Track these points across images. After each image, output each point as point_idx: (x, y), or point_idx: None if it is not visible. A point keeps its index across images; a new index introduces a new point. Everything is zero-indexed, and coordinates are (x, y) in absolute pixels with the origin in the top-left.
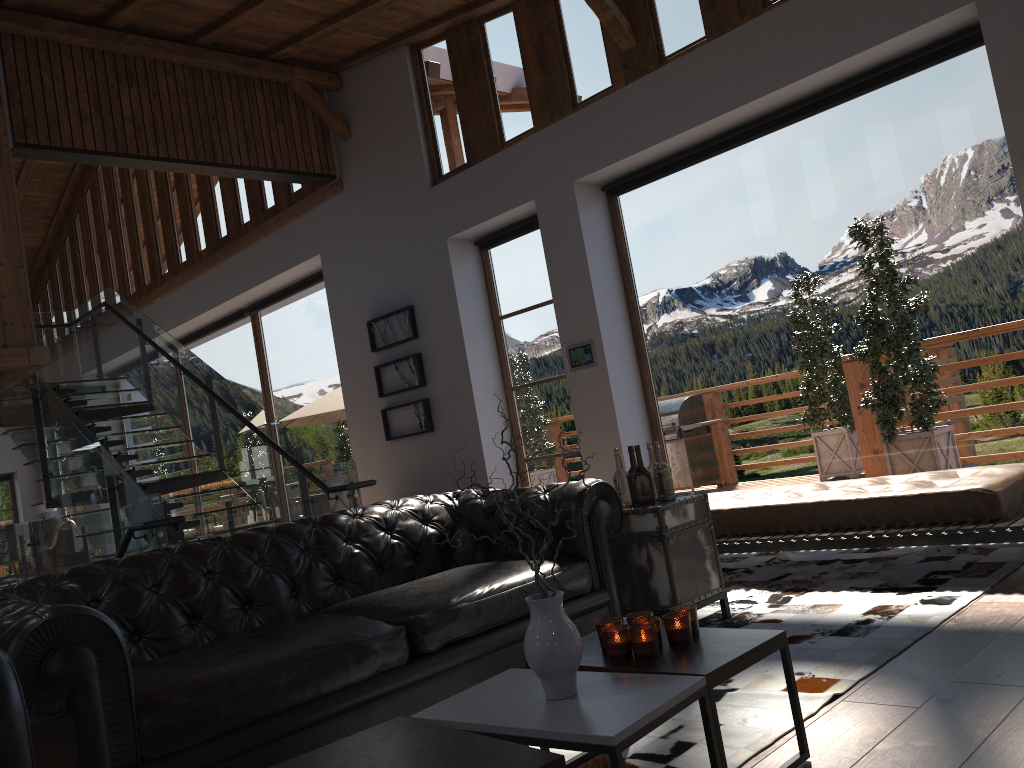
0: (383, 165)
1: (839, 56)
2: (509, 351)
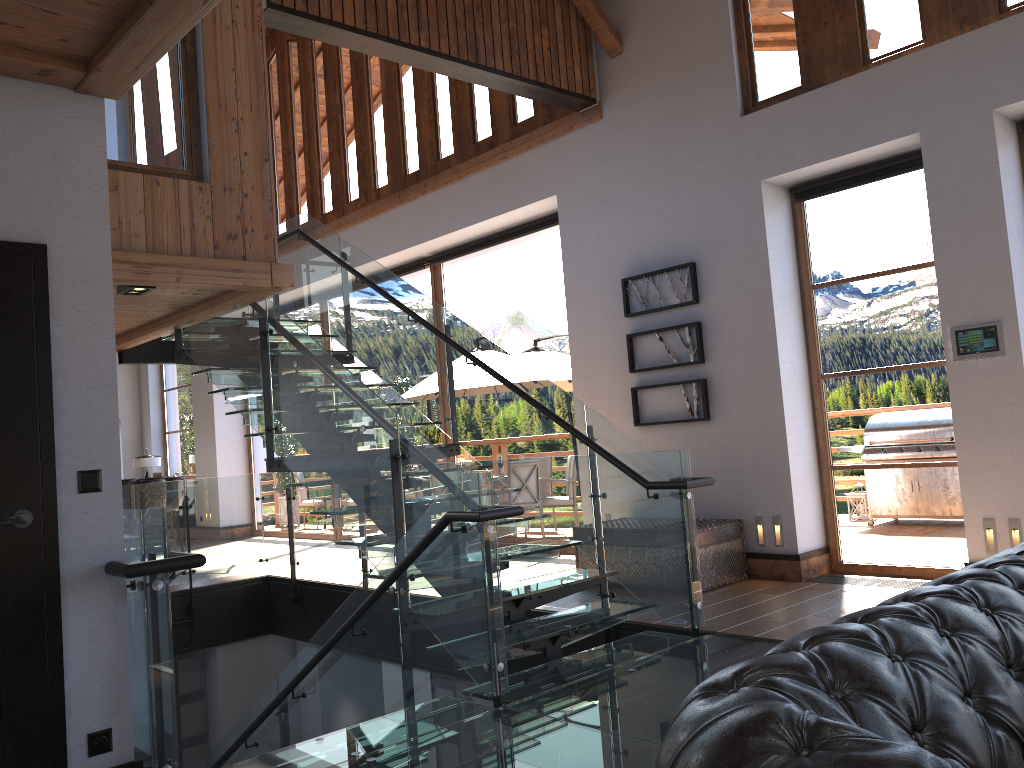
0: (668, 87)
1: None
2: (821, 329)
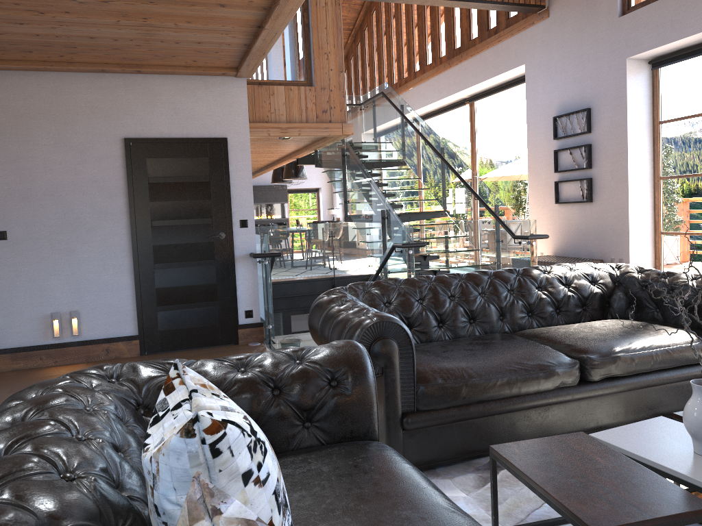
0: None
1: None
2: (662, 149)
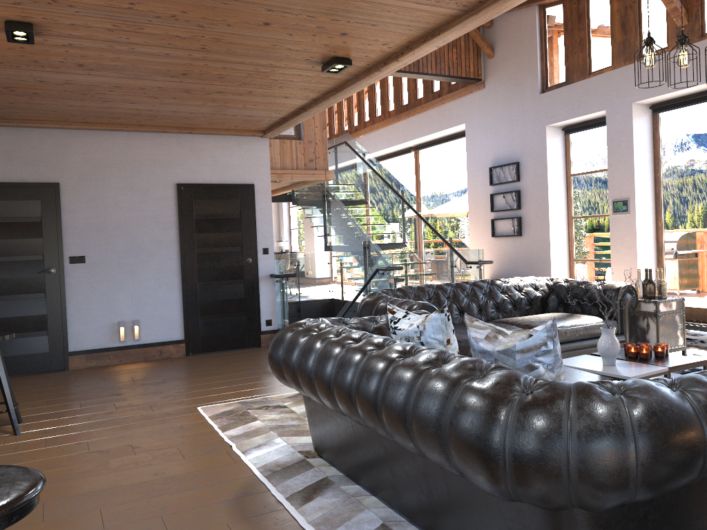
0: (512, 76)
1: None
2: (574, 195)
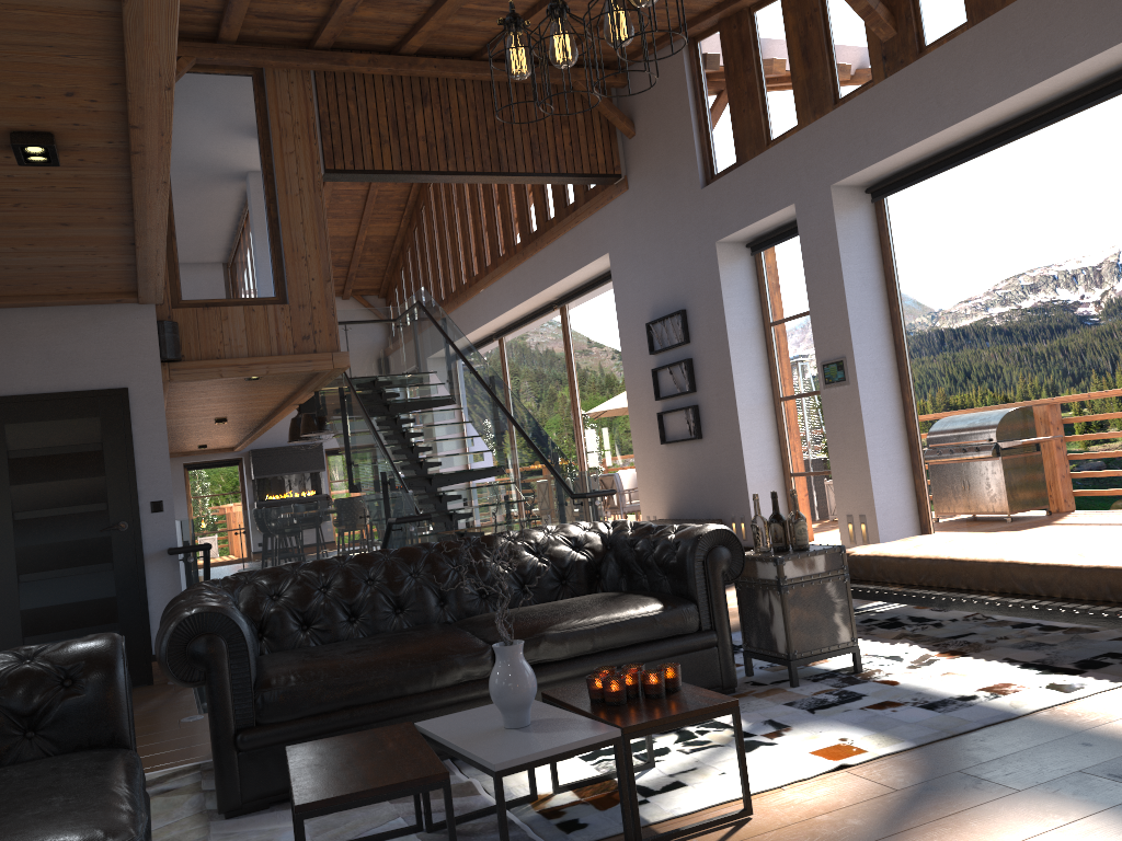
0: (661, 164)
1: (1103, 44)
2: (779, 359)
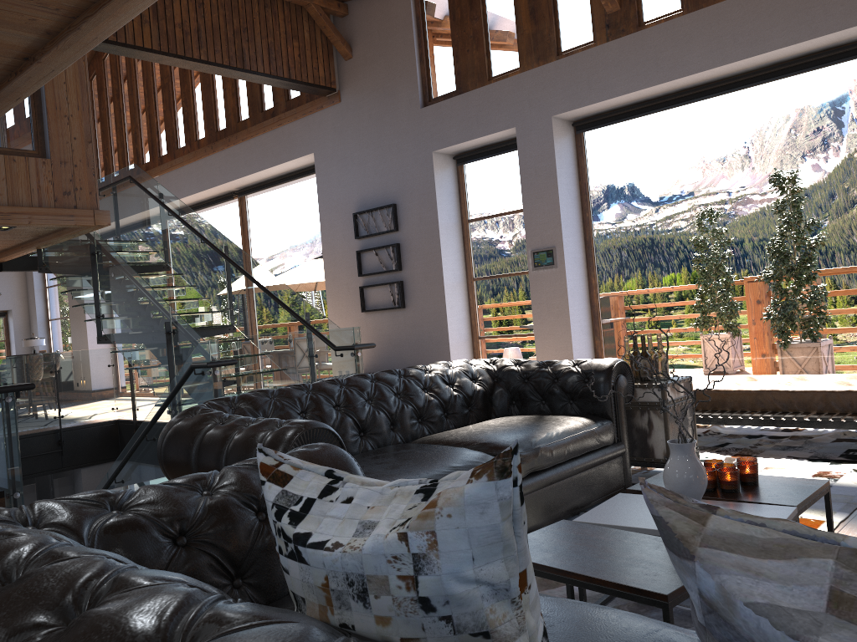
0: (380, 84)
1: (797, 39)
2: (473, 249)
